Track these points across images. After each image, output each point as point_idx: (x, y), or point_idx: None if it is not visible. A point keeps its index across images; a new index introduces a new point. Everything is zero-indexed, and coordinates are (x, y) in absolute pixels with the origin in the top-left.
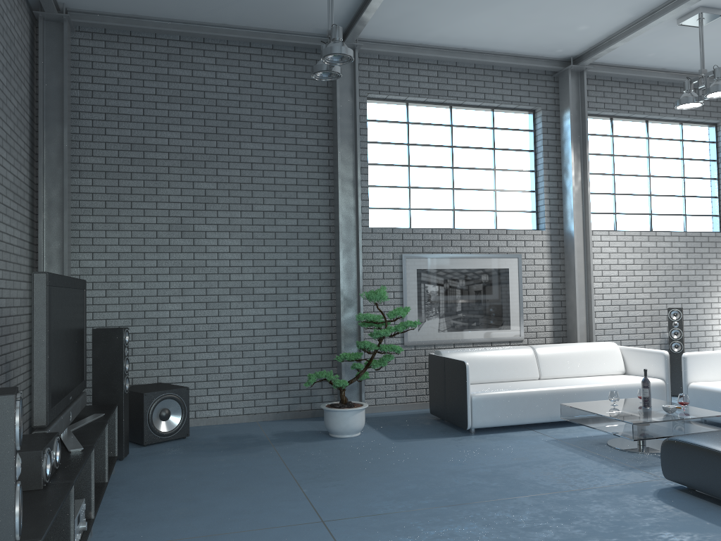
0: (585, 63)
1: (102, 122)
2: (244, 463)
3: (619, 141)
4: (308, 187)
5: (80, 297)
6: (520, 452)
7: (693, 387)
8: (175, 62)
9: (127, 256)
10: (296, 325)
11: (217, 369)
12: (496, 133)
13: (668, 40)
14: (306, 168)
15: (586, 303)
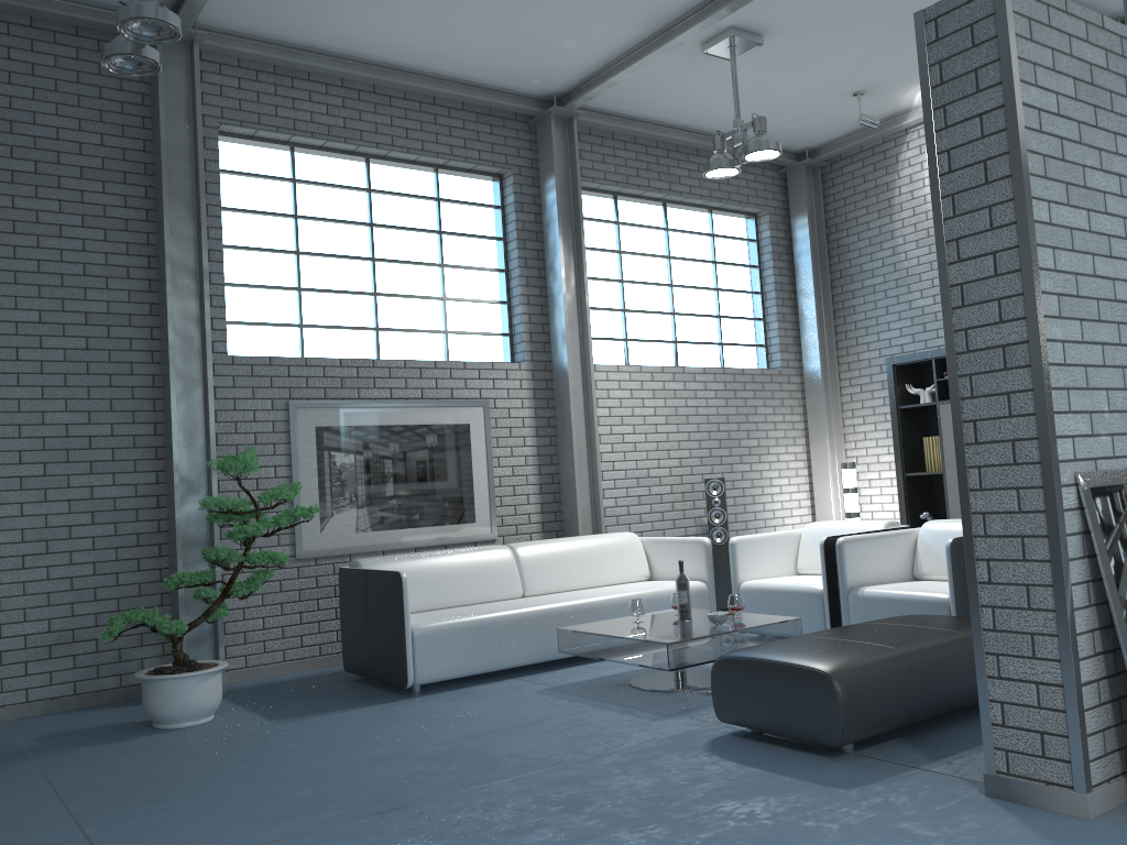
0: (575, 104)
1: None
2: None
3: (628, 232)
4: (109, 280)
5: None
6: (496, 713)
7: (747, 587)
8: None
9: None
10: (87, 532)
11: None
12: (444, 207)
13: (690, 79)
14: (104, 247)
15: (589, 476)
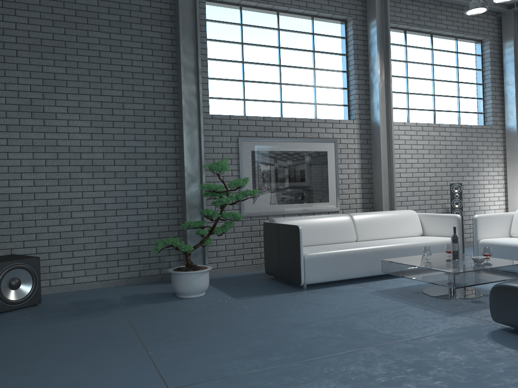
0: None
1: None
2: (91, 327)
3: (411, 51)
4: (154, 75)
5: None
6: (352, 303)
7: (483, 242)
8: None
9: None
10: (144, 199)
11: (70, 240)
12: (315, 38)
13: None
14: (151, 58)
15: (388, 180)
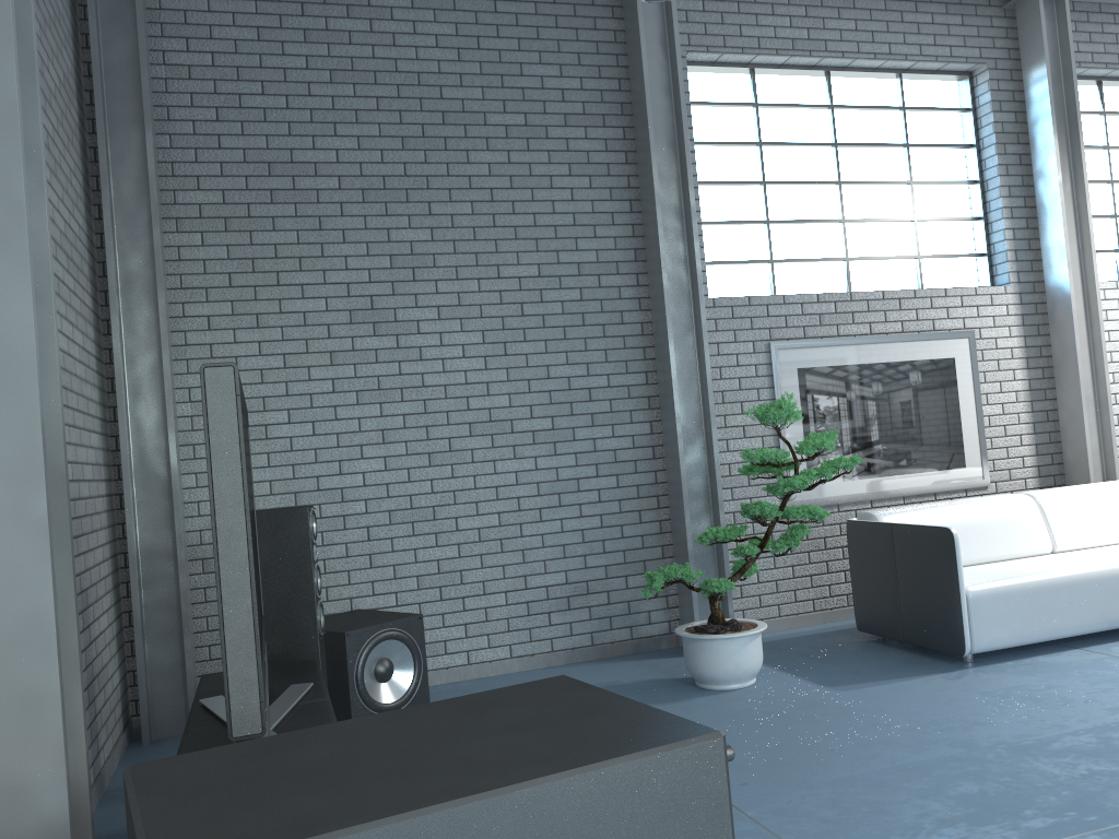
0: None
1: (212, 125)
2: None
3: (1116, 123)
4: (596, 228)
5: (248, 442)
6: (1108, 695)
7: None
8: (338, 6)
9: (278, 374)
10: (592, 484)
11: (457, 577)
12: (909, 117)
13: None
14: (589, 194)
15: (1096, 412)
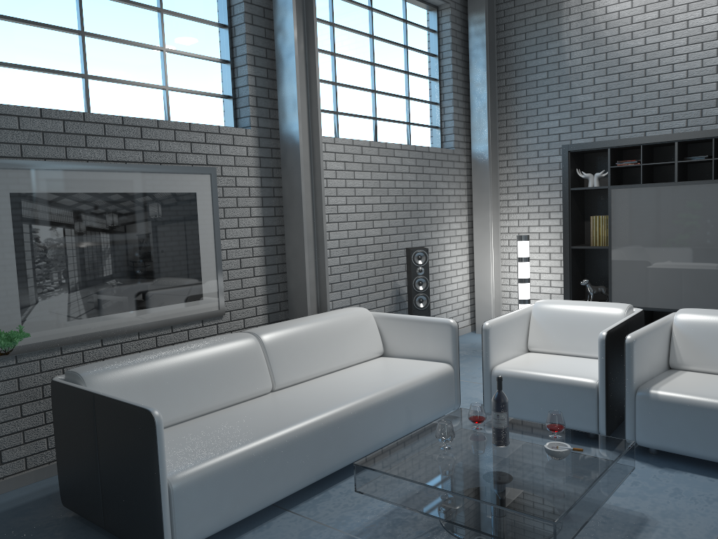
0: None
1: None
2: None
3: (340, 5)
4: None
5: None
6: None
7: (502, 373)
8: None
9: None
10: None
11: None
12: None
13: None
14: None
15: (315, 248)
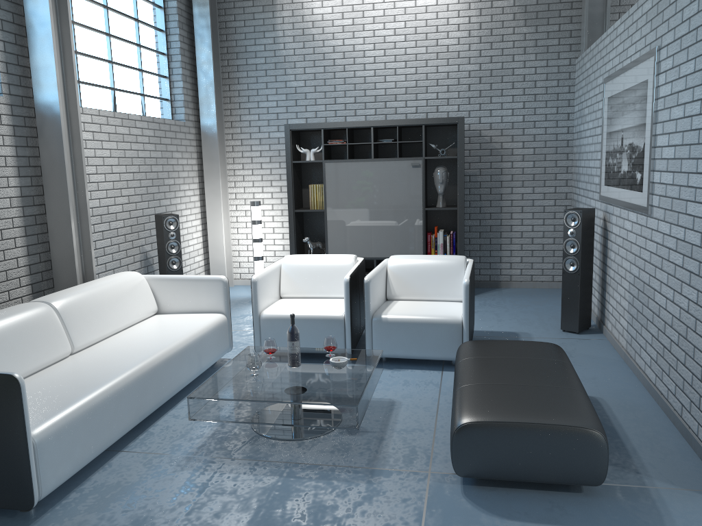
0: None
1: None
2: None
3: None
4: None
5: None
6: (196, 517)
7: (269, 317)
8: None
9: None
10: None
11: None
12: None
13: None
14: None
15: (77, 217)
